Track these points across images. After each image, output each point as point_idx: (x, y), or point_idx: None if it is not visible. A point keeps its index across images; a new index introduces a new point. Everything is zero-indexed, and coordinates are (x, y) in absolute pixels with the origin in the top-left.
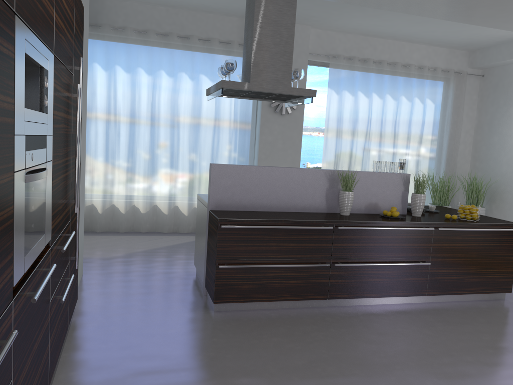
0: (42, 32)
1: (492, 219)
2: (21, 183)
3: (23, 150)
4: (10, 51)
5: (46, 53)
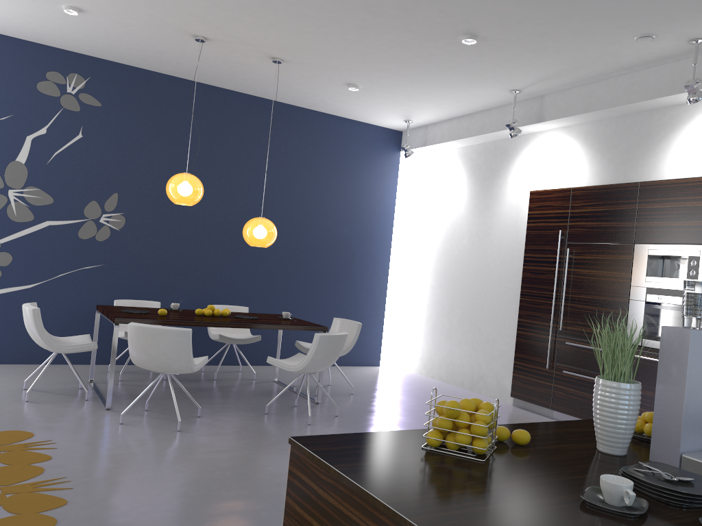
0: (684, 239)
1: (373, 455)
2: (638, 305)
3: (643, 293)
4: (627, 257)
5: (693, 248)
